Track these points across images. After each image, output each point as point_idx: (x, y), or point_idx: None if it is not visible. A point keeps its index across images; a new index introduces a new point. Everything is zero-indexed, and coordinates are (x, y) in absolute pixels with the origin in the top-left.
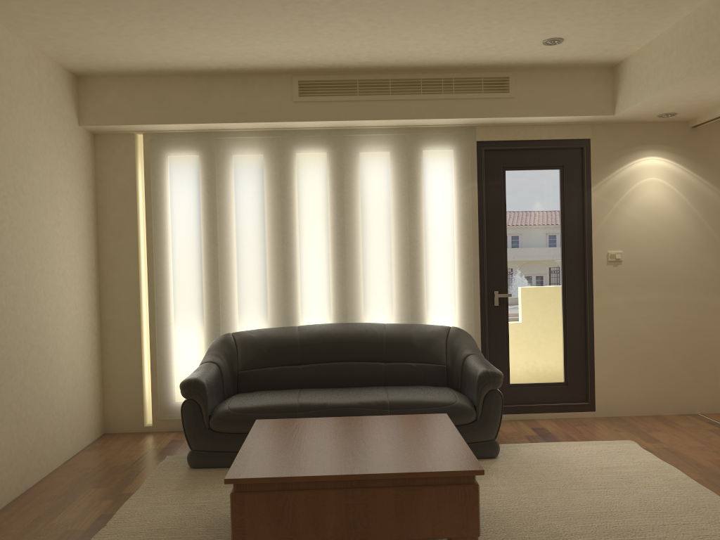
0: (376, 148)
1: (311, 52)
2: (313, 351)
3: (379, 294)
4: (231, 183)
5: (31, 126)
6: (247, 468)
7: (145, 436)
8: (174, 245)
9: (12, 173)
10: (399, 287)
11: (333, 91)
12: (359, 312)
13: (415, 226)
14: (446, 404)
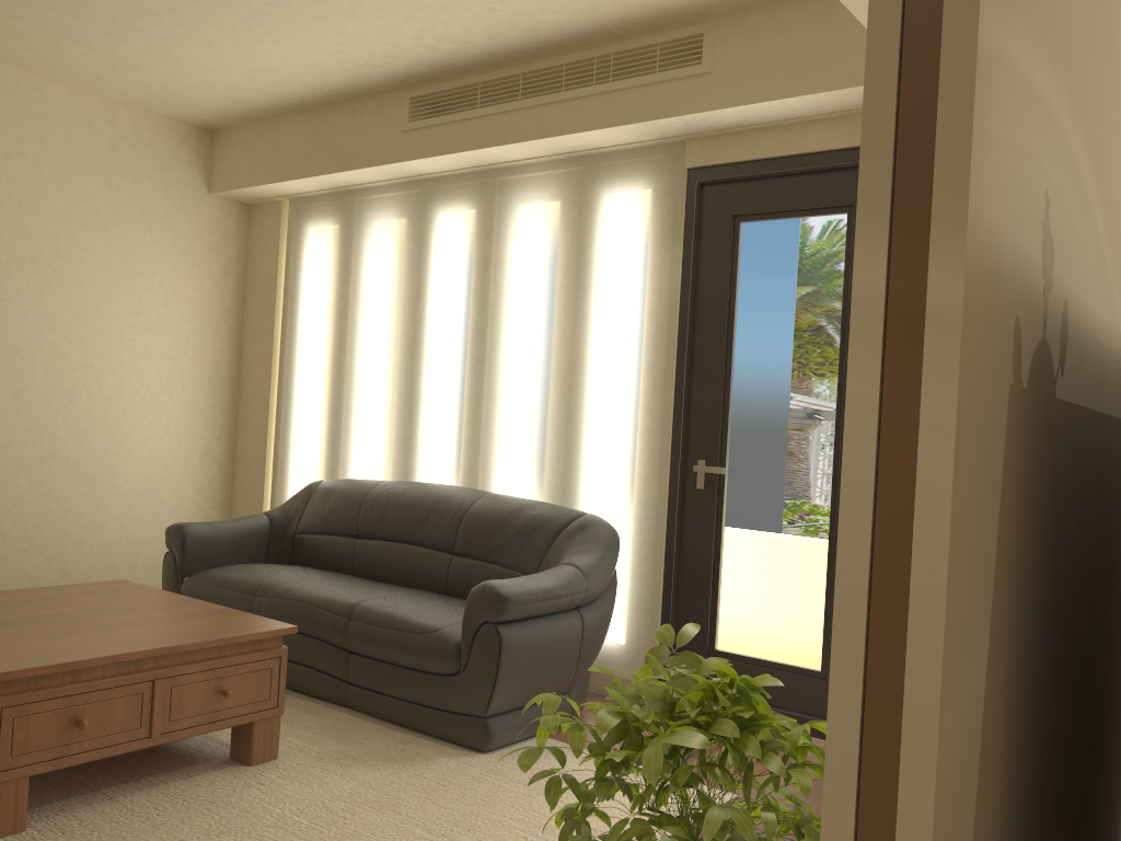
0: (534, 195)
1: (356, 47)
2: (373, 520)
3: (517, 446)
4: (363, 263)
5: (86, 192)
6: None
7: None
8: (301, 352)
9: (31, 245)
10: (545, 437)
11: (448, 106)
12: (489, 473)
13: (576, 329)
14: (420, 631)
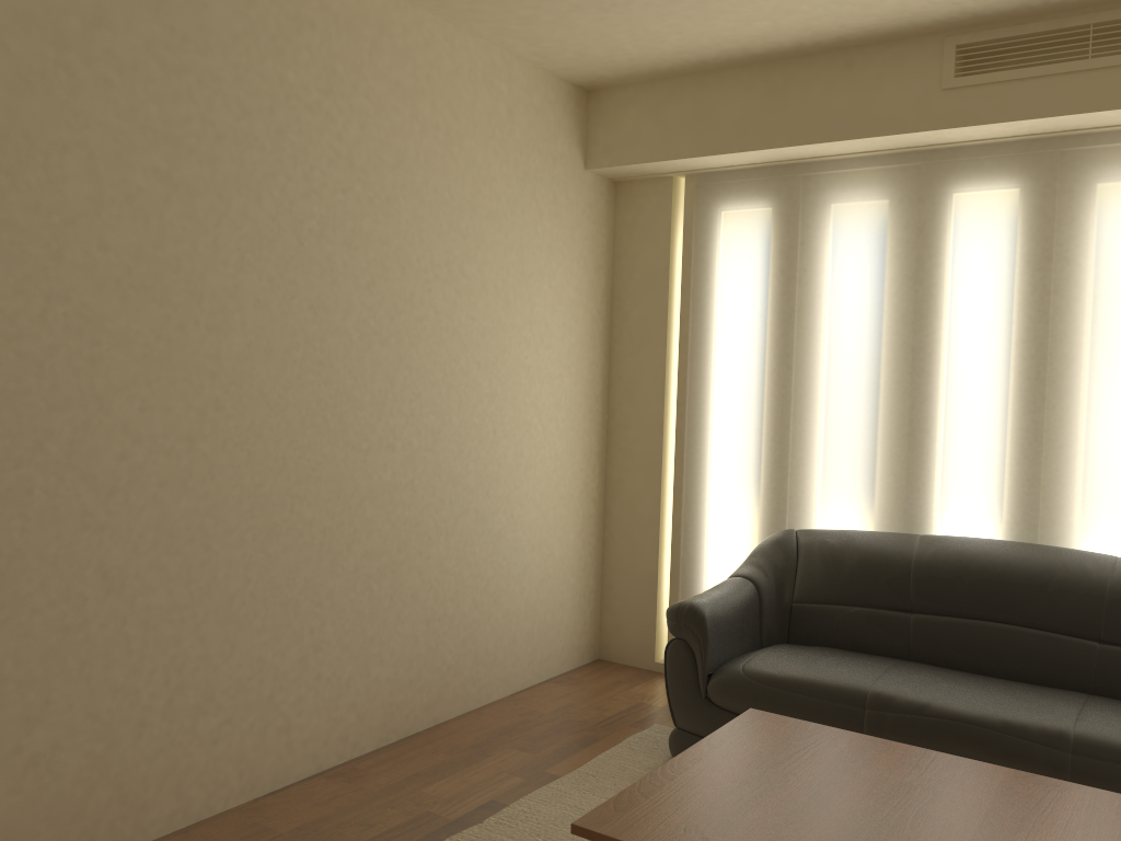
0: None
1: None
2: (938, 591)
3: (1116, 492)
4: (822, 255)
5: (488, 173)
6: (629, 813)
7: (649, 680)
8: (718, 366)
9: (445, 245)
10: None
11: (1031, 56)
12: (1065, 524)
13: None
14: None
